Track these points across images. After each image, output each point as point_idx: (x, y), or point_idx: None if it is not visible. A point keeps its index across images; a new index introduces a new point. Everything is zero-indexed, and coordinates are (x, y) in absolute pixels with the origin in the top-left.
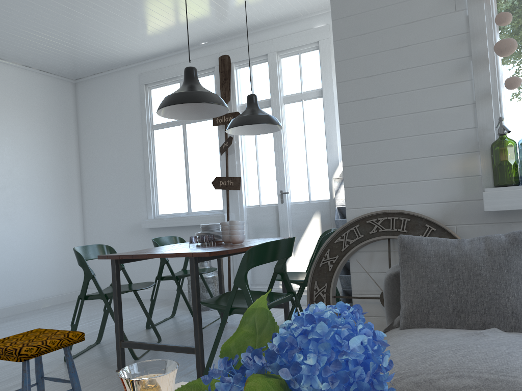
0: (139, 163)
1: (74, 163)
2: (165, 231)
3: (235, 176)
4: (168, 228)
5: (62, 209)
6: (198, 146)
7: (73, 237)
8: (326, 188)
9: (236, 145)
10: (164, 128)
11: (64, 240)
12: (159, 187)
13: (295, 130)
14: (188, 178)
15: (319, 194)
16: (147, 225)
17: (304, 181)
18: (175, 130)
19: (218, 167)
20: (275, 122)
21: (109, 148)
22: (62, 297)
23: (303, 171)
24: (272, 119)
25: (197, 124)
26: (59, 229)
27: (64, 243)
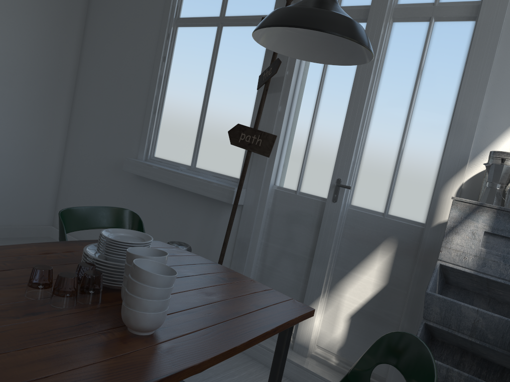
0: (147, 73)
1: (72, 52)
2: (154, 185)
3: (270, 132)
4: (158, 182)
5: (38, 112)
6: (230, 67)
7: (46, 153)
8: (424, 201)
9: (287, 79)
10: (192, 26)
11: (32, 155)
12: (163, 115)
13: (398, 76)
14: (203, 115)
15: (407, 208)
16: (129, 168)
17: (386, 175)
18: (206, 33)
19: (251, 108)
20: (359, 38)
21: (116, 41)
22: (10, 230)
23: (389, 156)
24: (356, 29)
25: (239, 29)
26: (26, 138)
27: (31, 158)
